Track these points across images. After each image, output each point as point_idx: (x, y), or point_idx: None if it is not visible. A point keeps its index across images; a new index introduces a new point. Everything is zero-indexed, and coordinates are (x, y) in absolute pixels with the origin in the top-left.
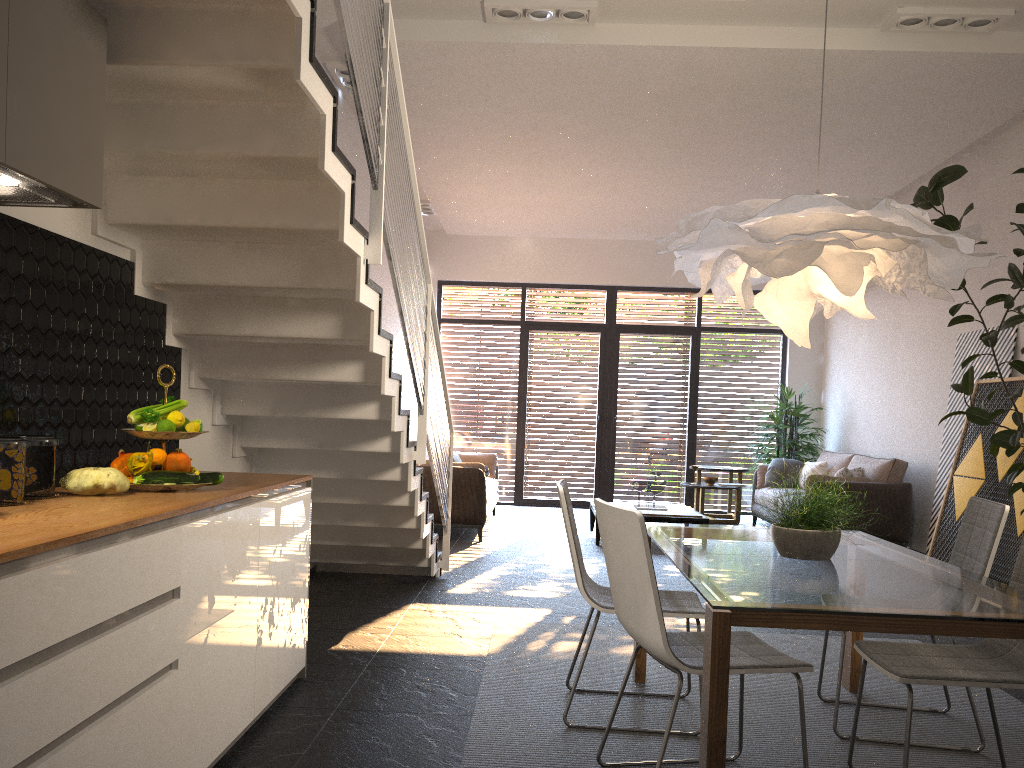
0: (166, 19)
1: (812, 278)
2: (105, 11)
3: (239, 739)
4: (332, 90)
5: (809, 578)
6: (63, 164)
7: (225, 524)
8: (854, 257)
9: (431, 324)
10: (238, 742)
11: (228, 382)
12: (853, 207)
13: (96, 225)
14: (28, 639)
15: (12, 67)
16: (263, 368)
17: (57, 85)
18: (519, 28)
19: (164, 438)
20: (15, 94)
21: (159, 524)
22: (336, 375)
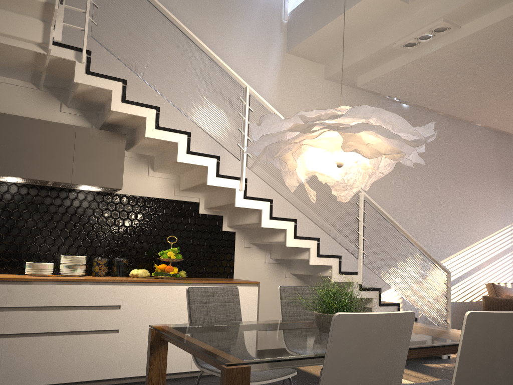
0: (139, 128)
1: (306, 163)
2: (134, 131)
3: (184, 377)
4: (182, 133)
5: (255, 332)
6: (100, 179)
7: (159, 290)
8: (293, 148)
9: (372, 212)
10: (181, 377)
11: (271, 245)
12: (258, 125)
13: (174, 192)
14: (26, 302)
15: (75, 158)
16: (262, 237)
17: (97, 158)
18: (424, 47)
19: (164, 260)
20: (77, 165)
21: (110, 283)
22: (278, 239)
